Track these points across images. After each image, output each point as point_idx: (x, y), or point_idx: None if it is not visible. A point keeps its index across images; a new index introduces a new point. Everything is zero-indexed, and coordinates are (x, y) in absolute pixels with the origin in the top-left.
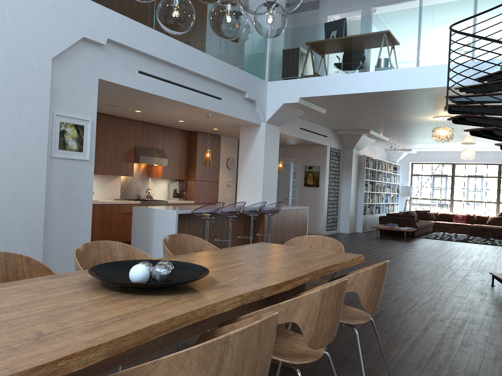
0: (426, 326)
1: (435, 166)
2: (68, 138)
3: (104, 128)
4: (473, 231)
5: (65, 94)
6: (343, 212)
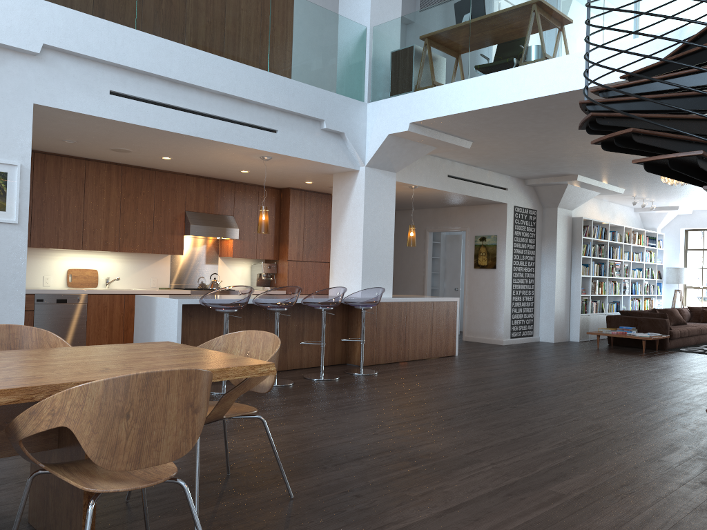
0: (461, 504)
1: None
2: None
3: (132, 186)
4: None
5: None
6: (545, 309)
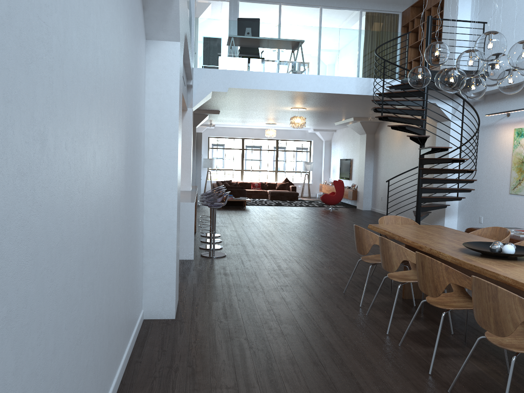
0: None
1: (228, 140)
2: None
3: None
4: (273, 196)
5: None
6: None
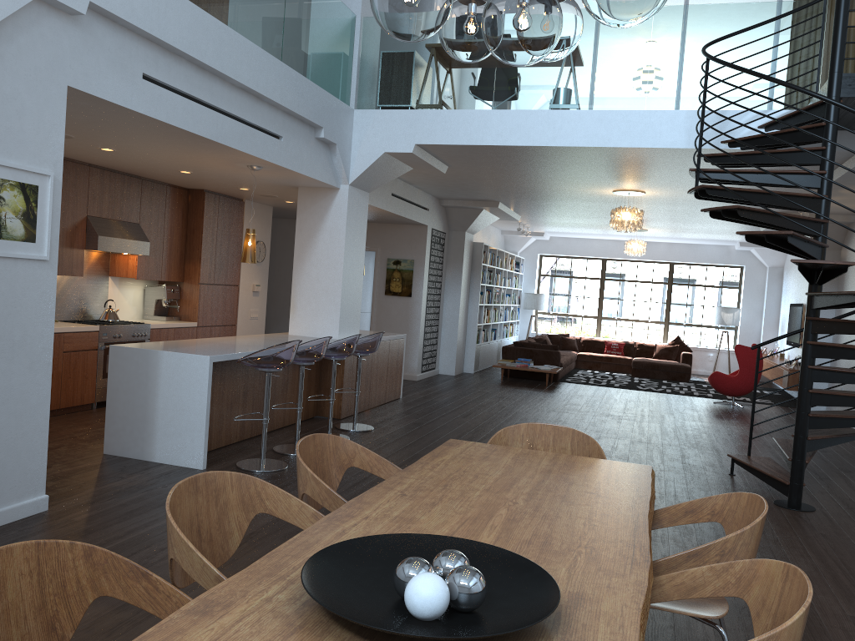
0: None
1: (576, 262)
2: (6, 214)
3: None
4: (637, 370)
5: (2, 116)
6: (447, 340)
